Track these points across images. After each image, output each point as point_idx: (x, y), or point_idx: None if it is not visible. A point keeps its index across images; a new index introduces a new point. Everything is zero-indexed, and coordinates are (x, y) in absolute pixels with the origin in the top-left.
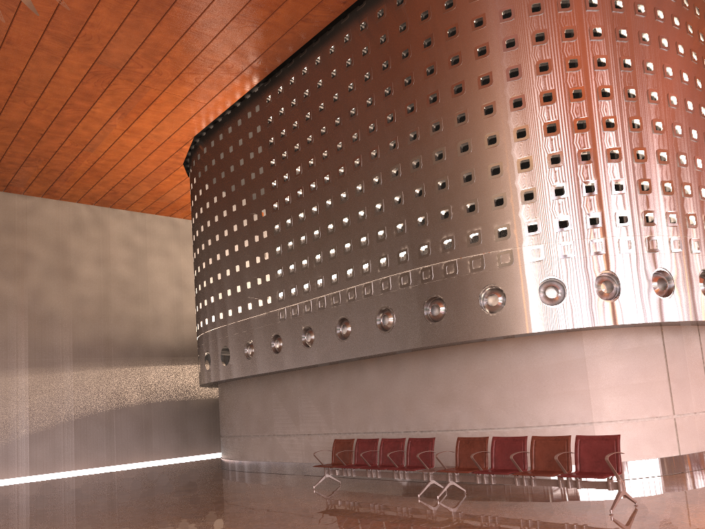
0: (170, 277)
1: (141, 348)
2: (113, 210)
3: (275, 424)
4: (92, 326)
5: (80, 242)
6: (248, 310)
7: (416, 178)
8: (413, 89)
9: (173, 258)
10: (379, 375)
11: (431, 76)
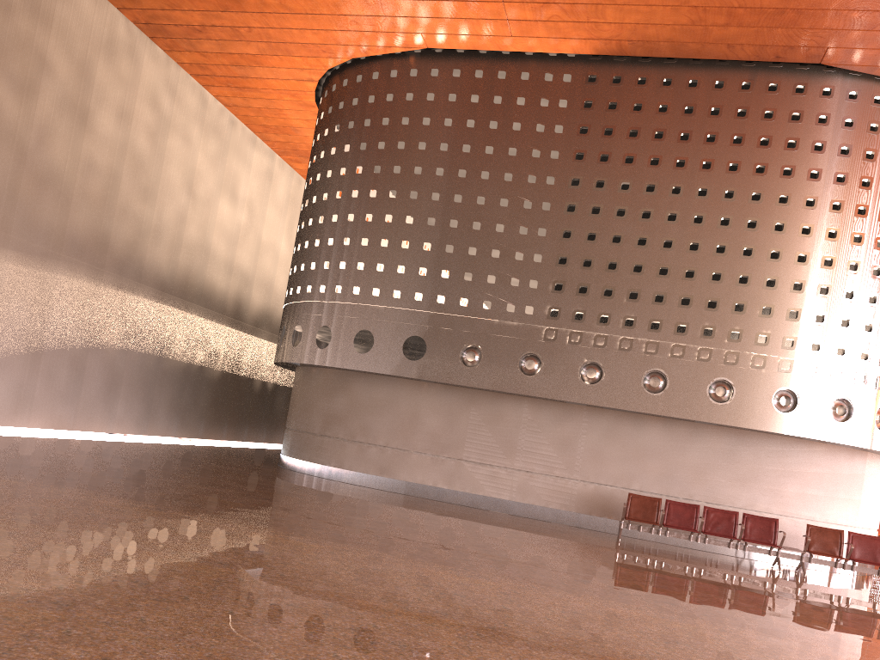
0: (183, 175)
1: (135, 266)
2: (151, 43)
3: (467, 448)
4: (93, 212)
5: (108, 74)
6: (481, 308)
7: (799, 271)
8: (818, 185)
9: (191, 148)
10: (664, 436)
11: (840, 184)
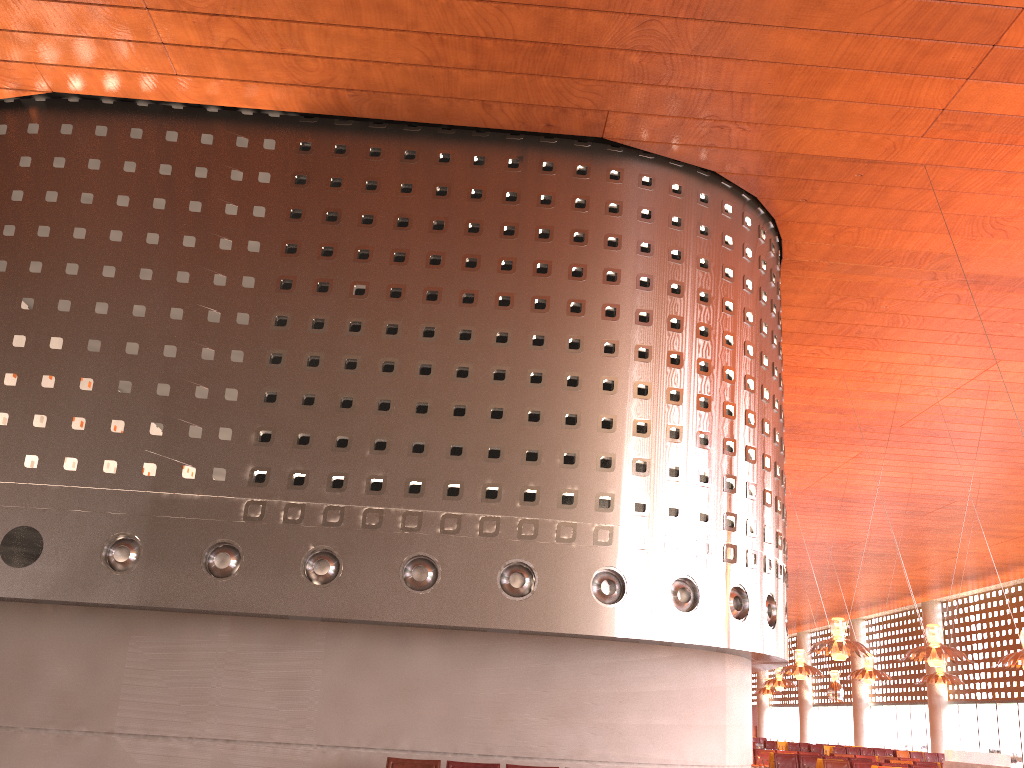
0: None
1: None
2: None
3: (123, 711)
4: None
5: None
6: (141, 475)
7: (607, 403)
8: (618, 290)
9: None
10: (443, 657)
11: (645, 289)
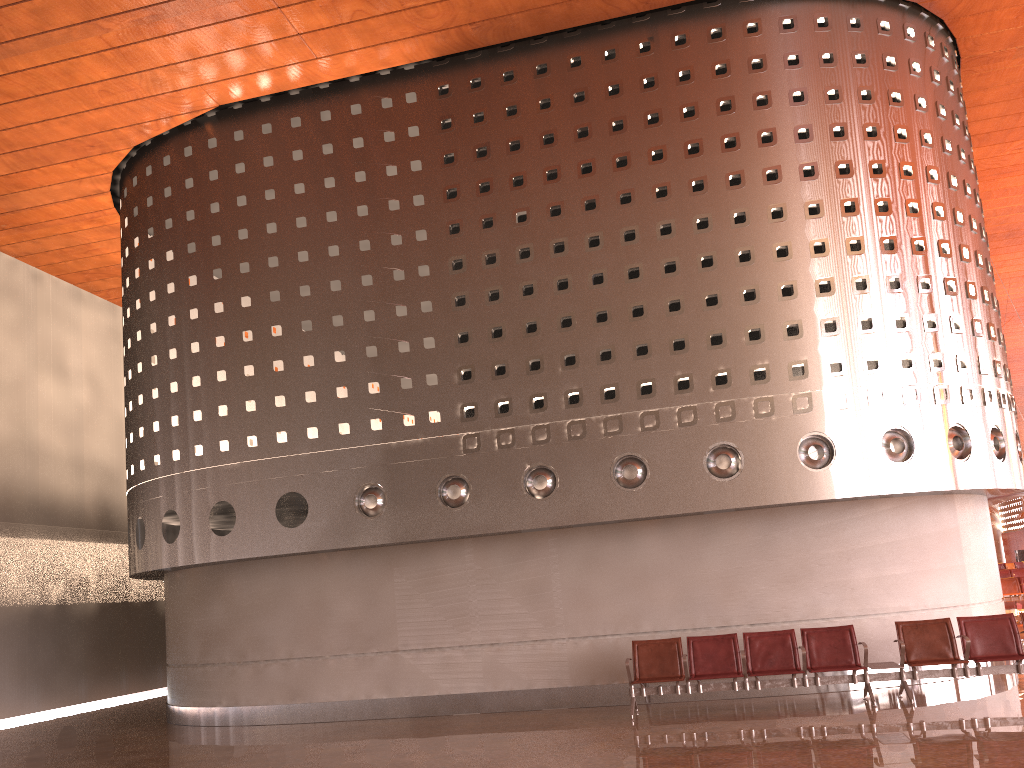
0: None
1: None
2: None
3: (402, 632)
4: None
5: None
6: (370, 431)
7: (784, 270)
8: (776, 150)
9: None
10: (666, 544)
11: (805, 141)
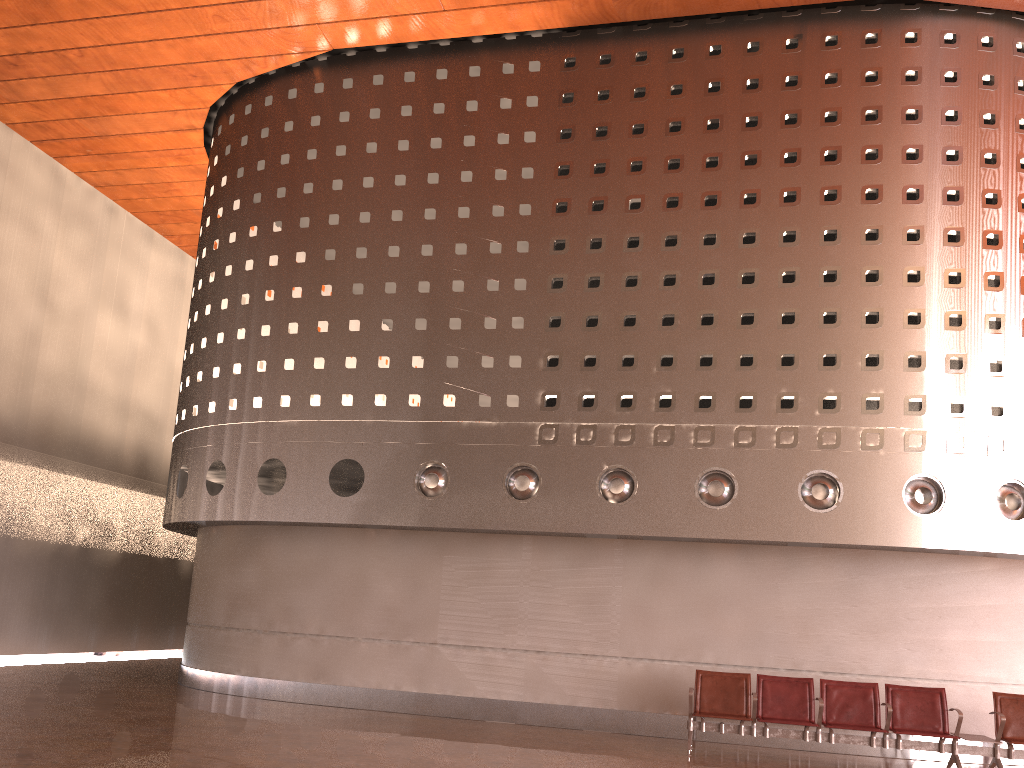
0: (30, 279)
1: None
2: None
3: (443, 624)
4: None
5: None
6: (442, 406)
7: (913, 296)
8: (920, 169)
9: (42, 243)
10: (742, 572)
11: (953, 163)
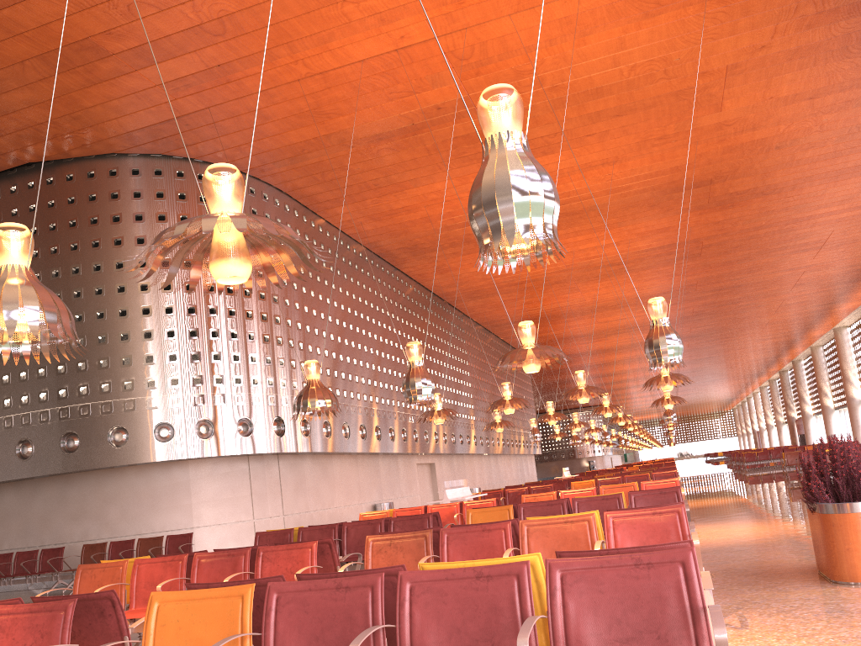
0: None
1: None
2: None
3: None
4: None
5: None
6: None
7: None
8: (58, 258)
9: None
10: (17, 497)
11: (75, 251)
